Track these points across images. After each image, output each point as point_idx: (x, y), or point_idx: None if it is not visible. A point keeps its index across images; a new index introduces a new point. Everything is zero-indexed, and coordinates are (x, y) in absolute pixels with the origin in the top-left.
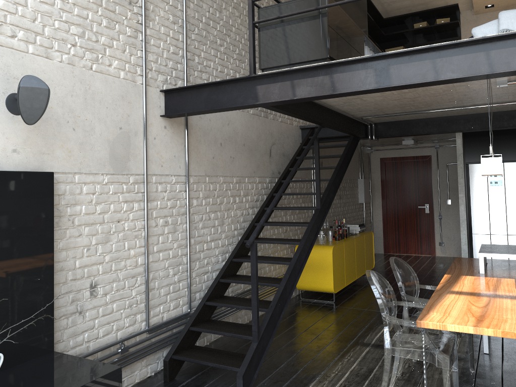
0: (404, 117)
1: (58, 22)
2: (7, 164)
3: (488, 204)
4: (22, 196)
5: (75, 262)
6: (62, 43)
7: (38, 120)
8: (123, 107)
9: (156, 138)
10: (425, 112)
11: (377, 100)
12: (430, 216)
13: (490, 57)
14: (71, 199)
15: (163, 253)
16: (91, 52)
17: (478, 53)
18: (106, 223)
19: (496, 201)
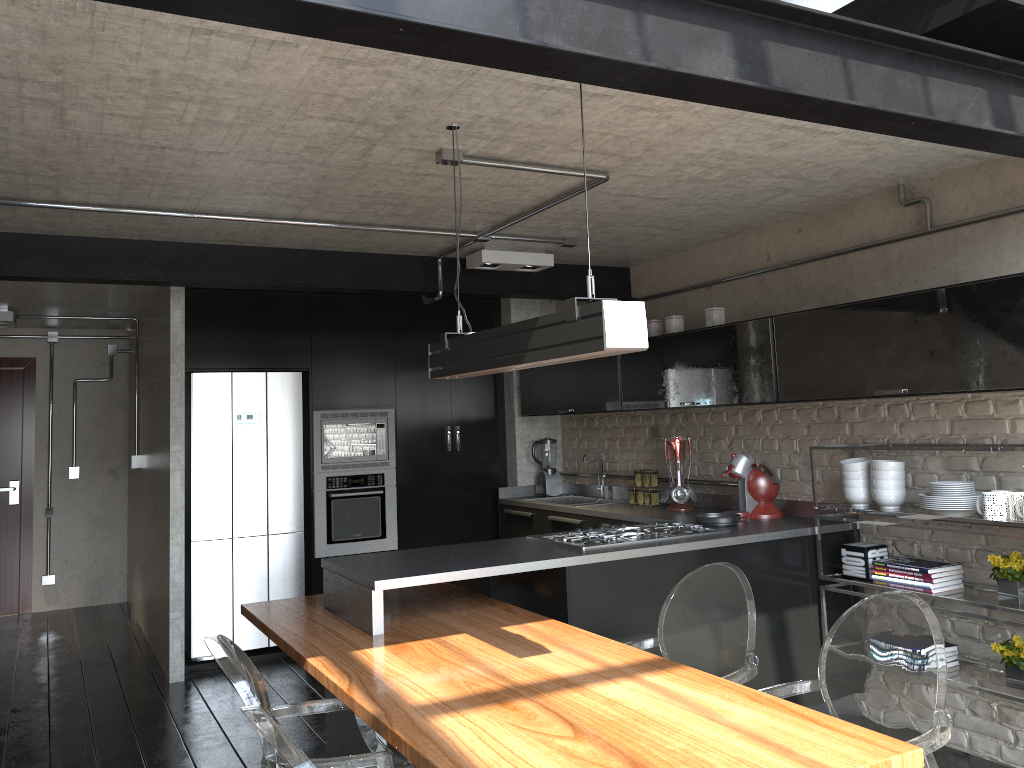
0: (91, 224)
1: None
2: None
3: (231, 467)
4: None
5: None
6: None
7: None
8: None
9: None
10: (175, 214)
11: (103, 134)
12: (22, 513)
13: (645, 29)
14: None
15: None
16: None
17: (621, 9)
18: None
19: (249, 459)
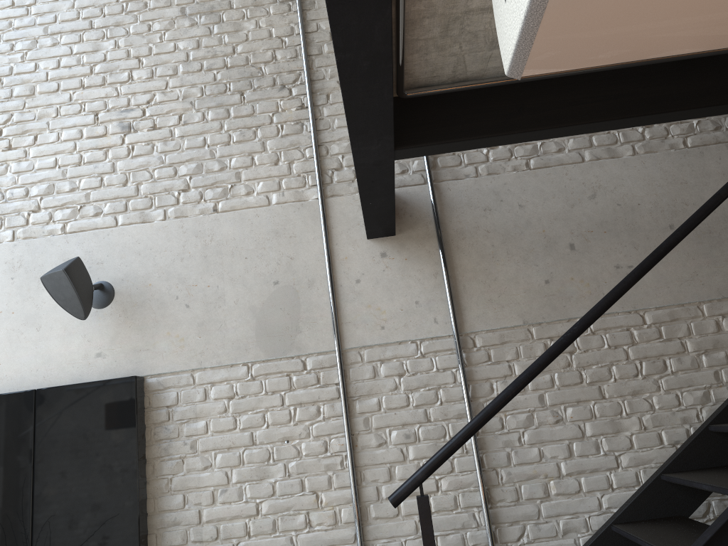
0: None
1: (157, 171)
2: (90, 373)
3: None
4: (90, 415)
5: (201, 512)
6: (165, 195)
7: (85, 312)
8: (278, 248)
9: (362, 280)
10: None
11: None
12: None
13: None
14: (188, 411)
15: (405, 502)
16: (215, 187)
17: None
18: (259, 445)
19: None
